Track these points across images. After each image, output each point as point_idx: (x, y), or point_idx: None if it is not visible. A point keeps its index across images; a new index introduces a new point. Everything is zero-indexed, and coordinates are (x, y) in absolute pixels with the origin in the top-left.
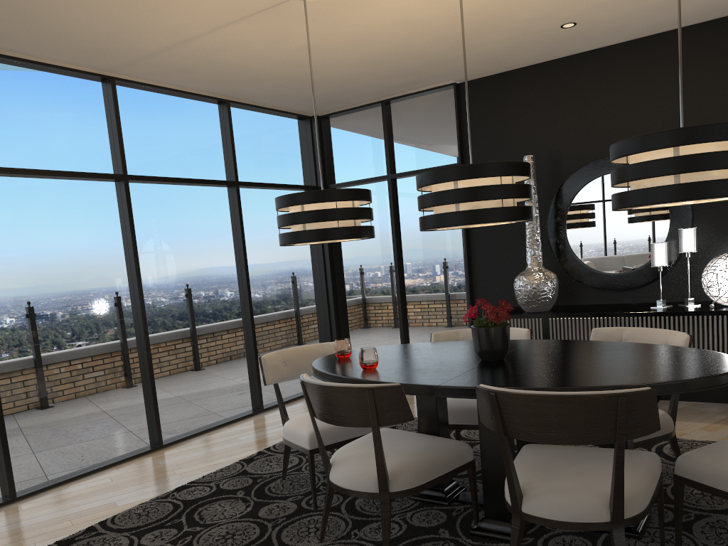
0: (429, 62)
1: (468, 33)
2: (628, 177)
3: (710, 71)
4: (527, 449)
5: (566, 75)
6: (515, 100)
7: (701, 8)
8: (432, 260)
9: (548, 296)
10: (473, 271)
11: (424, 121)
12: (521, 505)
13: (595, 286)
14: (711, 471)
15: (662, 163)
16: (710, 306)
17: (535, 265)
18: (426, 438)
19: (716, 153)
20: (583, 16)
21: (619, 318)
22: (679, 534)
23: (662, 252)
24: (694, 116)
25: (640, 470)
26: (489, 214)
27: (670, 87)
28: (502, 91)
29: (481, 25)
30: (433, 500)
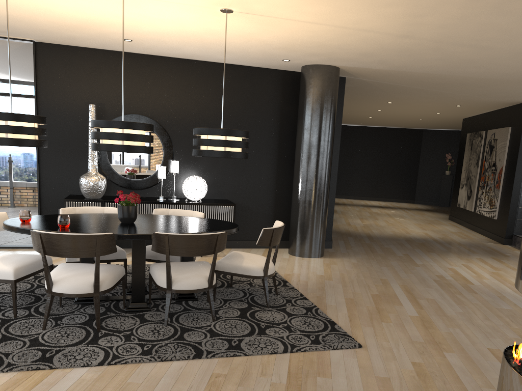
0: (32, 27)
1: (75, 25)
2: (207, 144)
3: (185, 84)
4: (157, 265)
5: (111, 61)
6: (77, 66)
7: (187, 53)
8: (8, 158)
9: (103, 190)
10: (41, 169)
11: (5, 59)
12: (172, 286)
13: (123, 186)
14: (230, 266)
15: (223, 142)
16: (186, 200)
17: (95, 171)
18: (100, 264)
19: (240, 141)
20: (138, 39)
21: (145, 204)
22: (215, 295)
23: (164, 171)
24: (176, 104)
25: (210, 267)
26: (142, 149)
27: (166, 86)
28: (68, 57)
29: (86, 25)
30: (89, 302)
